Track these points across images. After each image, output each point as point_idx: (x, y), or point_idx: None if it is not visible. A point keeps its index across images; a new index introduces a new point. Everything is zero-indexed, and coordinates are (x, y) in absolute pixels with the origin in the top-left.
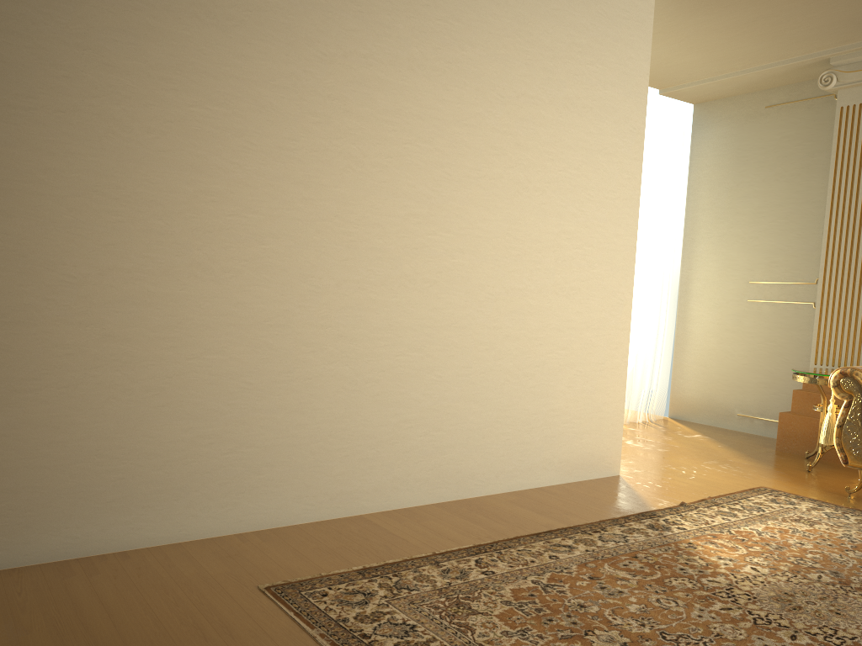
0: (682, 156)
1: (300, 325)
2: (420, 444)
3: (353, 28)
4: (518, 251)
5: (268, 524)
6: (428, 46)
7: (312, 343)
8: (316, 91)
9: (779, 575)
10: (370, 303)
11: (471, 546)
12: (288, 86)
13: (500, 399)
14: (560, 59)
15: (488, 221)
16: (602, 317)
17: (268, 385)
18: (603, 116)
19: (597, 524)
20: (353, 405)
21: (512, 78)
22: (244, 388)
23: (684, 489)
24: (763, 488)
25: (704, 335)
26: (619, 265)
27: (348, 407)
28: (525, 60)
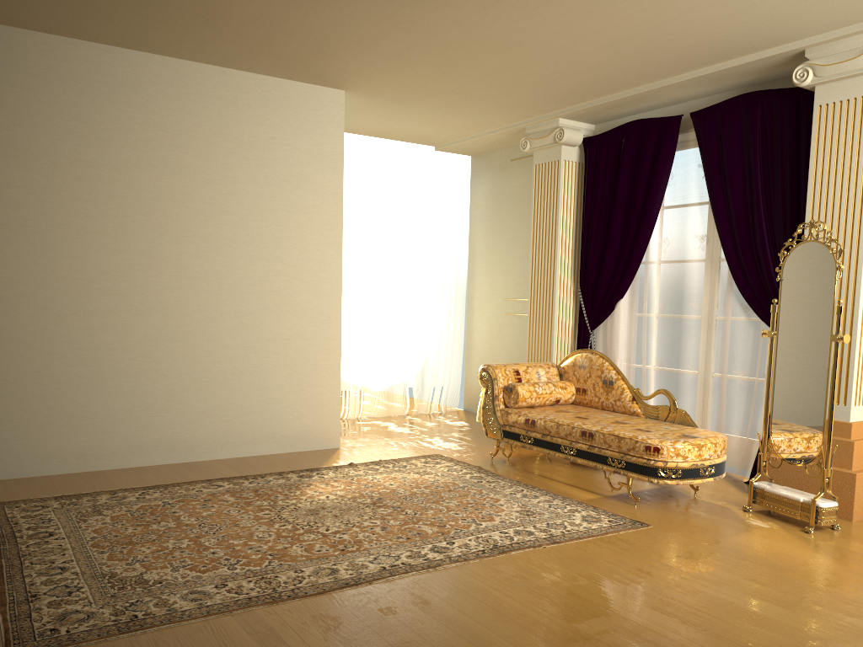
0: (459, 198)
1: (46, 341)
2: (151, 422)
3: (77, 144)
4: (230, 286)
5: (27, 474)
6: (140, 150)
7: (56, 353)
8: (50, 187)
9: (337, 499)
10: (102, 325)
11: (153, 485)
12: (27, 185)
13: (221, 390)
14: (258, 149)
15: (201, 266)
16: (313, 331)
17: (22, 381)
18: (301, 186)
19: (264, 474)
20: (92, 395)
21: (215, 166)
22: (3, 383)
23: (373, 455)
24: (436, 455)
25: (481, 342)
26: (327, 292)
27: (88, 396)
28: (226, 153)
